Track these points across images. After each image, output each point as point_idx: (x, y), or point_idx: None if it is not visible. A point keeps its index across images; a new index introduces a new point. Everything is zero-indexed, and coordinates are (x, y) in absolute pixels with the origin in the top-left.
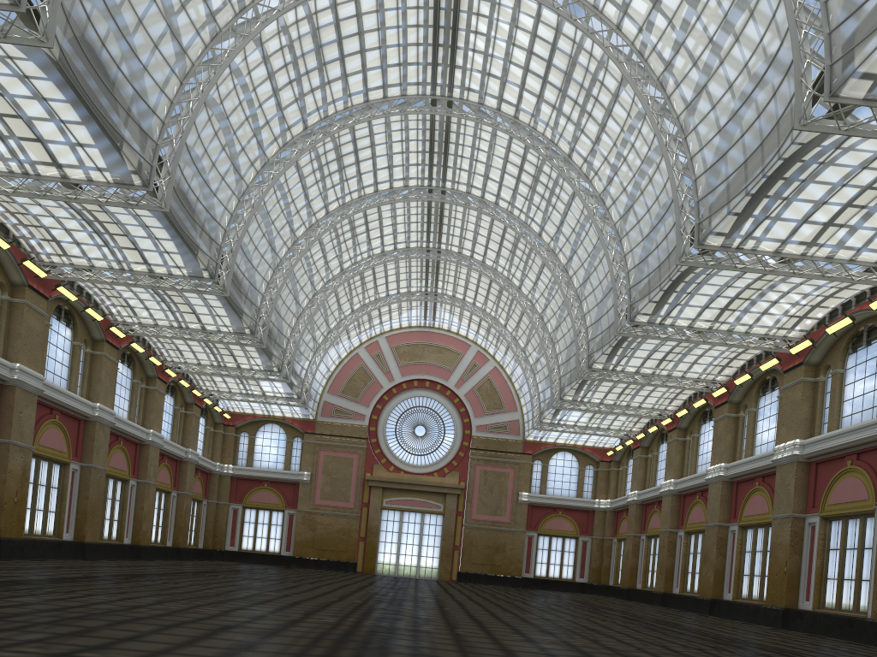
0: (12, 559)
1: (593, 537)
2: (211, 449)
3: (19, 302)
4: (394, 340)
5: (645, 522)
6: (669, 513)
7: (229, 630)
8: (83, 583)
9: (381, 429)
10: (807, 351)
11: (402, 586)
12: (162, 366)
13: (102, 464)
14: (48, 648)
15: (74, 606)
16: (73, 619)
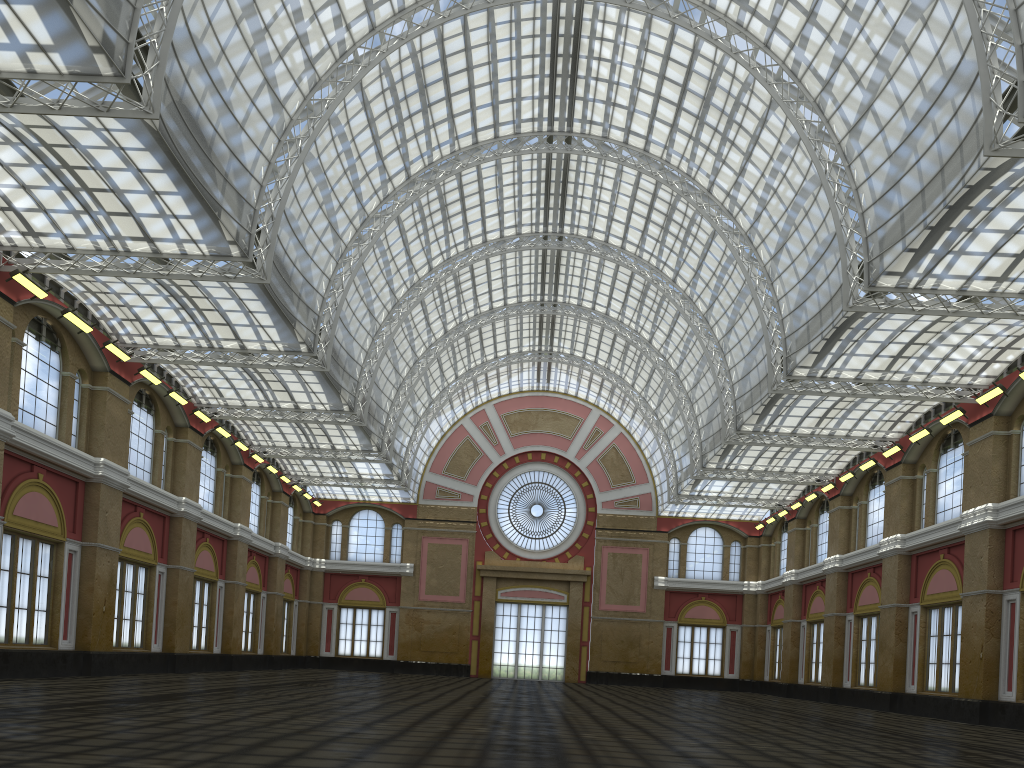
0: (102, 676)
1: (742, 626)
2: (301, 542)
3: (101, 390)
4: (503, 407)
5: (805, 605)
6: (835, 594)
7: (388, 744)
8: (197, 698)
9: (492, 510)
10: (996, 400)
11: (531, 690)
12: (248, 451)
13: (189, 564)
14: (226, 767)
15: (211, 723)
16: (223, 738)
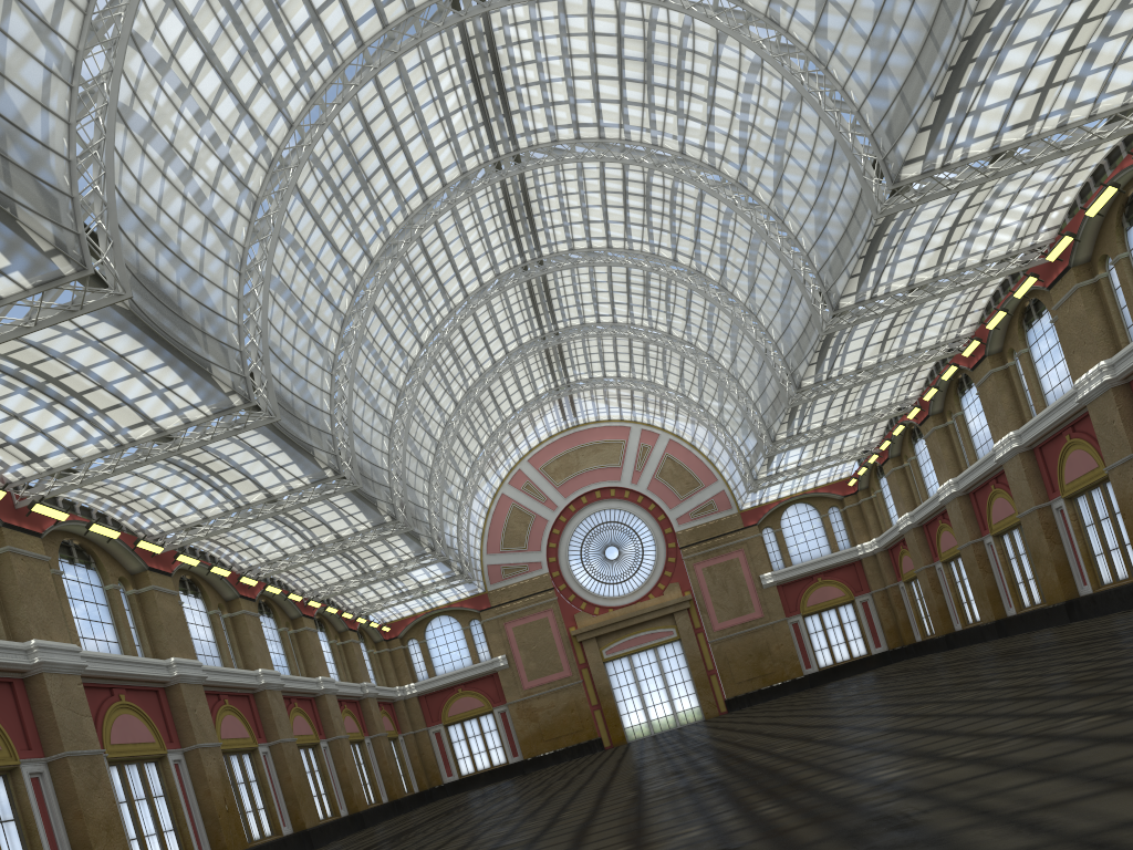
0: None
1: (872, 592)
2: (384, 674)
3: (146, 590)
4: (538, 459)
5: (933, 546)
6: (963, 522)
7: (593, 824)
8: None
9: (566, 569)
10: (1069, 250)
11: (679, 737)
12: (302, 601)
13: (289, 735)
14: None
15: None
16: None
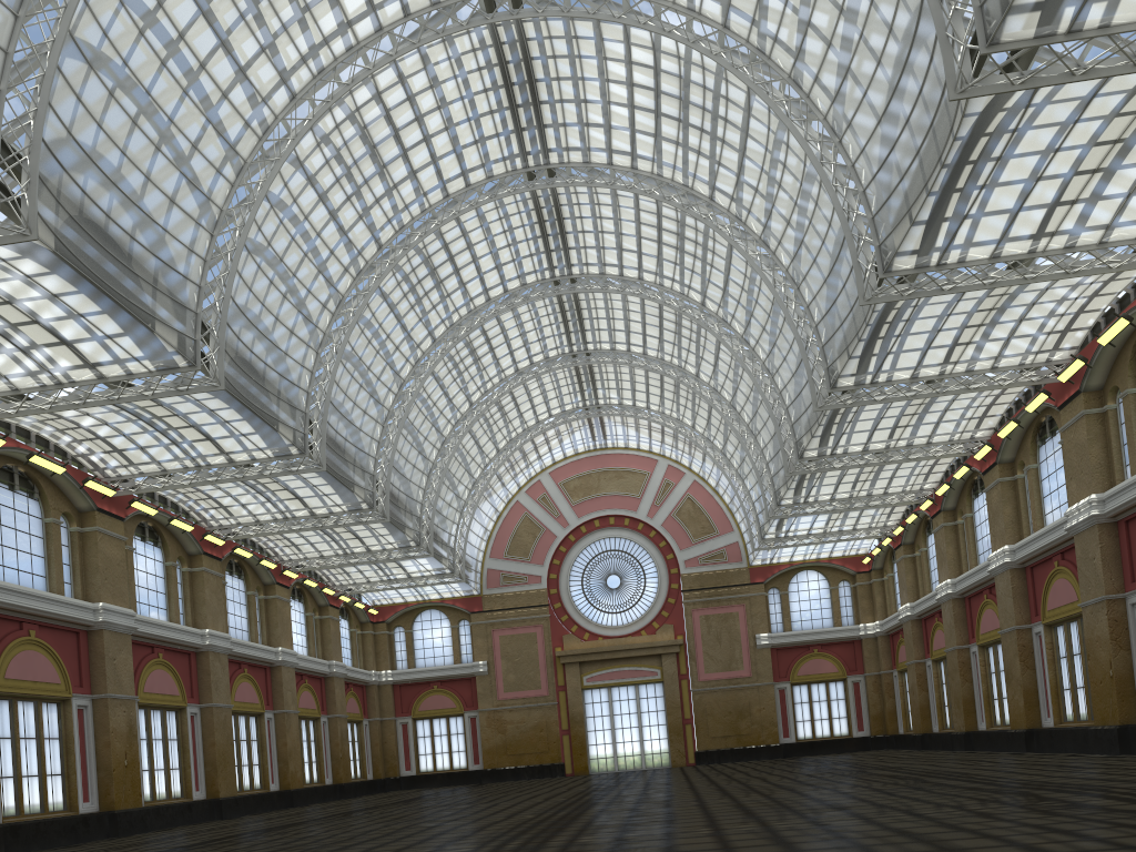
0: (133, 834)
1: (865, 675)
2: (363, 655)
3: (90, 530)
4: (560, 474)
5: (928, 642)
6: (953, 625)
7: None
8: (194, 850)
9: (564, 589)
10: (1082, 374)
11: (612, 784)
12: (279, 568)
13: (225, 700)
14: None
15: None
16: None
